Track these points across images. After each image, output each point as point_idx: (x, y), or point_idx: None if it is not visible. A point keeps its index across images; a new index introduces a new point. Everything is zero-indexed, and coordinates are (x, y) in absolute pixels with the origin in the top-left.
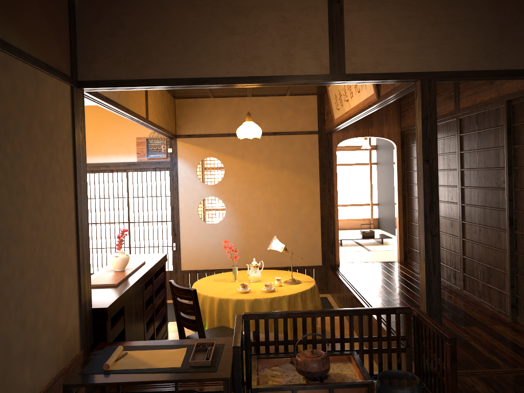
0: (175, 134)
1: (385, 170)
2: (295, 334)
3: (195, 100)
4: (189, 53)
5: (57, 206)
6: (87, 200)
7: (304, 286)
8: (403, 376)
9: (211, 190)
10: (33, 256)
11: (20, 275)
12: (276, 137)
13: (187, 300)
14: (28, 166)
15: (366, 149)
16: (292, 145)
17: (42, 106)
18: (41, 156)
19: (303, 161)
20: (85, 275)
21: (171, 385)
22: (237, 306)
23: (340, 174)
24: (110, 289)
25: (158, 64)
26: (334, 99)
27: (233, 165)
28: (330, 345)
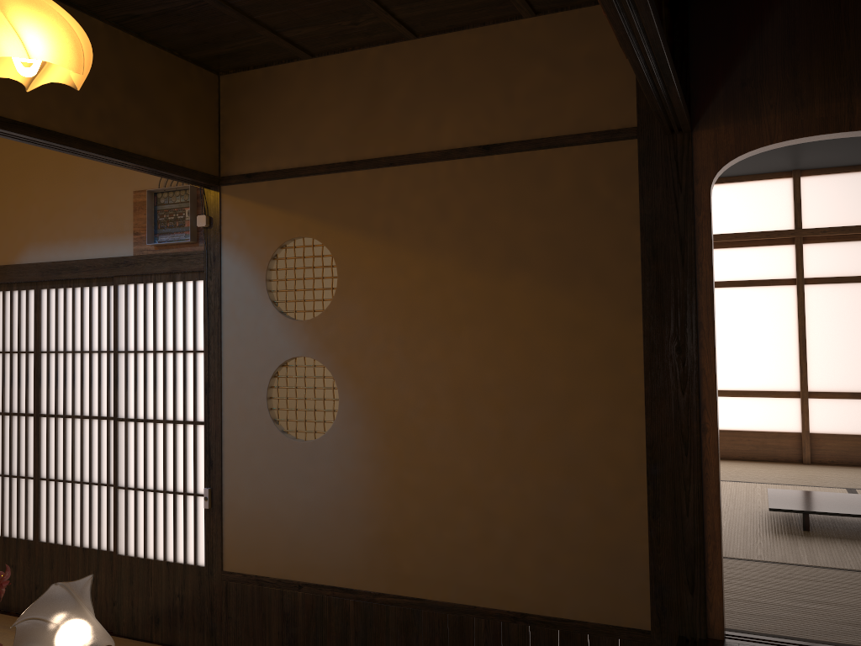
0: (206, 174)
1: None
2: None
3: (268, 72)
4: None
5: None
6: None
7: None
8: None
9: (301, 337)
10: None
11: None
12: (492, 161)
13: None
14: None
15: None
16: (546, 184)
17: None
18: None
19: (582, 241)
20: None
21: None
22: None
23: None
24: None
25: None
26: None
27: (362, 258)
28: None
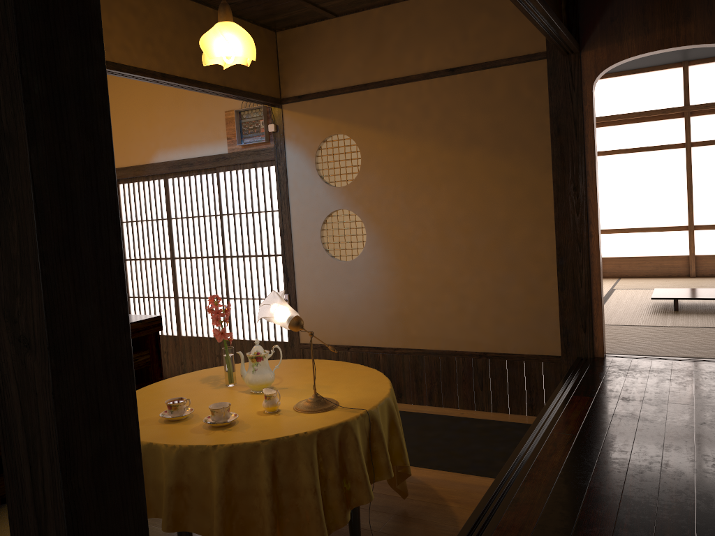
0: (273, 97)
1: None
2: None
3: (308, 28)
4: None
5: None
6: None
7: (315, 421)
8: None
9: (340, 197)
10: None
11: None
12: (456, 78)
13: None
14: None
15: None
16: (490, 91)
17: None
18: None
19: (514, 126)
20: None
21: None
22: None
23: None
24: None
25: None
26: None
27: (376, 145)
28: None
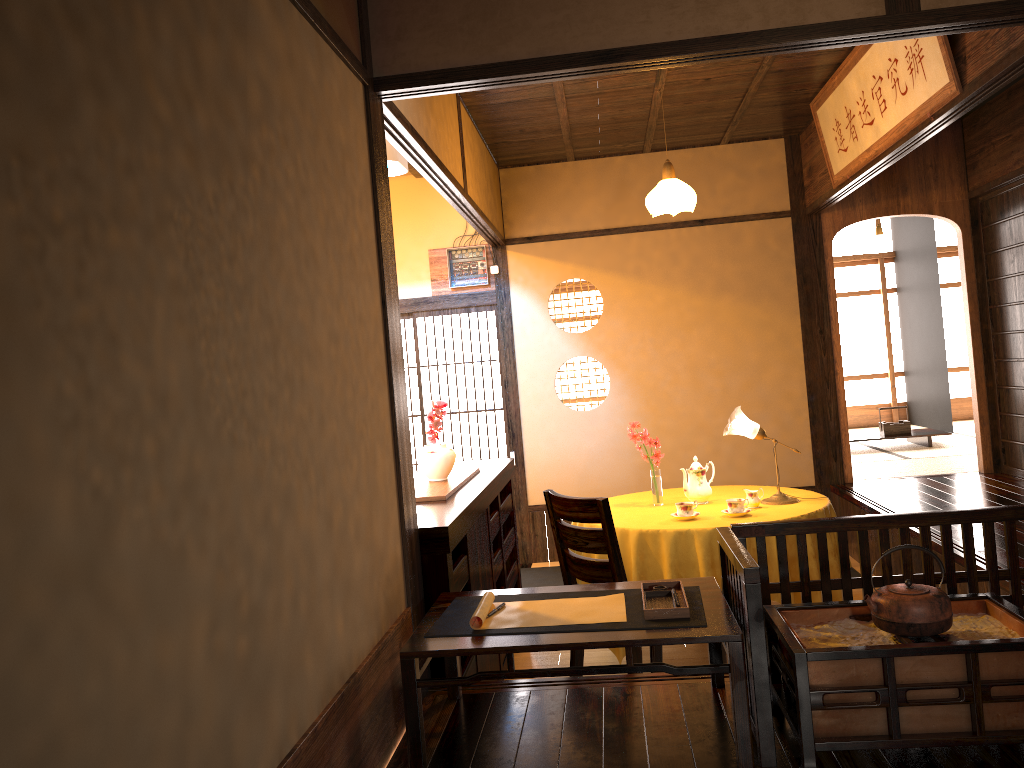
0: (503, 238)
1: (918, 299)
2: (845, 566)
3: (539, 168)
4: (588, 2)
5: (359, 311)
6: (398, 313)
7: (808, 505)
8: None
9: (578, 344)
10: (334, 394)
11: (319, 423)
12: (705, 229)
13: (543, 564)
14: (317, 216)
15: (873, 261)
16: (739, 242)
17: (328, 108)
18: (333, 203)
19: (763, 275)
20: (405, 459)
21: (583, 680)
22: (677, 545)
23: None
24: (436, 505)
25: (527, 30)
26: (834, 130)
27: (620, 290)
28: None
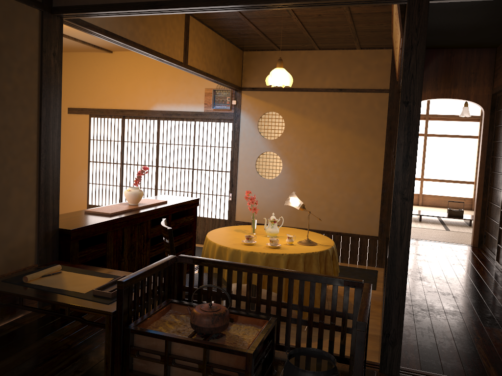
0: (239, 87)
1: None
2: (229, 287)
3: (262, 53)
4: None
5: (4, 123)
6: (59, 125)
7: (315, 248)
8: (323, 359)
9: (269, 145)
10: None
11: None
12: (342, 94)
13: None
14: None
15: (477, 120)
16: (359, 103)
17: None
18: None
19: (368, 122)
20: (49, 195)
21: None
22: (233, 256)
23: (455, 149)
24: (99, 217)
25: None
26: (395, 49)
27: (294, 121)
28: (266, 307)
